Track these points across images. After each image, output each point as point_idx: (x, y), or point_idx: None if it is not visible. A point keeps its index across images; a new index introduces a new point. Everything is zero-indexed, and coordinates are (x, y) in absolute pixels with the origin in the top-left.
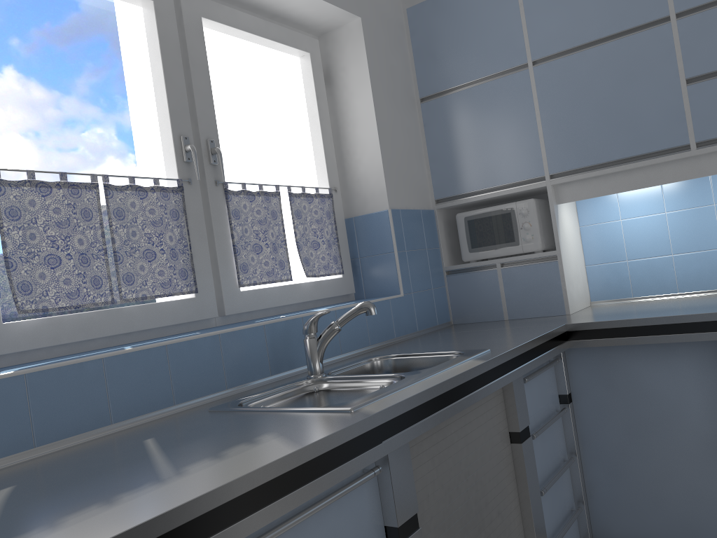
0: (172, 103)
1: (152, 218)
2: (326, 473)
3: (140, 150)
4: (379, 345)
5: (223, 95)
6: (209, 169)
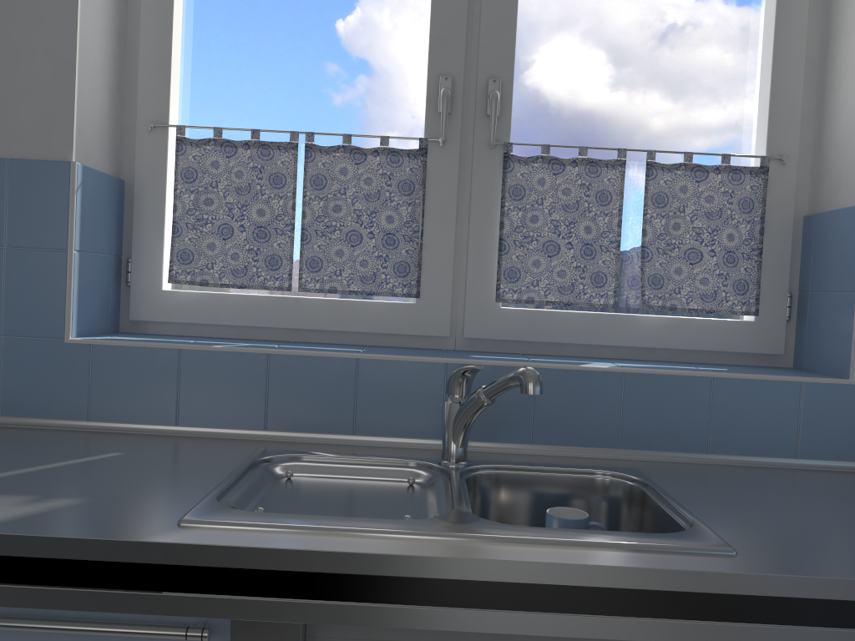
0: (437, 29)
1: (367, 191)
2: (7, 585)
3: (394, 98)
4: (737, 459)
5: (563, 6)
6: (483, 124)
